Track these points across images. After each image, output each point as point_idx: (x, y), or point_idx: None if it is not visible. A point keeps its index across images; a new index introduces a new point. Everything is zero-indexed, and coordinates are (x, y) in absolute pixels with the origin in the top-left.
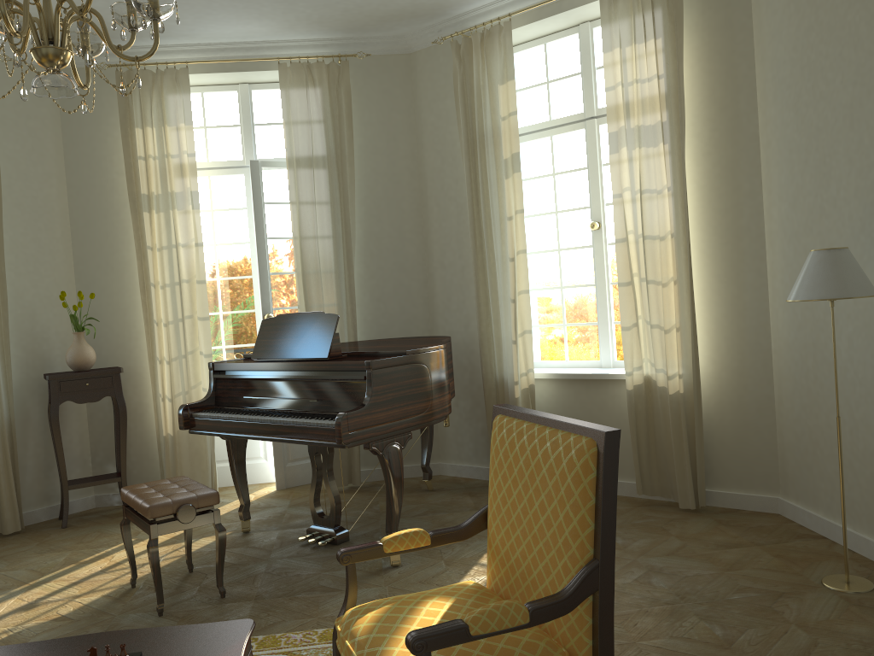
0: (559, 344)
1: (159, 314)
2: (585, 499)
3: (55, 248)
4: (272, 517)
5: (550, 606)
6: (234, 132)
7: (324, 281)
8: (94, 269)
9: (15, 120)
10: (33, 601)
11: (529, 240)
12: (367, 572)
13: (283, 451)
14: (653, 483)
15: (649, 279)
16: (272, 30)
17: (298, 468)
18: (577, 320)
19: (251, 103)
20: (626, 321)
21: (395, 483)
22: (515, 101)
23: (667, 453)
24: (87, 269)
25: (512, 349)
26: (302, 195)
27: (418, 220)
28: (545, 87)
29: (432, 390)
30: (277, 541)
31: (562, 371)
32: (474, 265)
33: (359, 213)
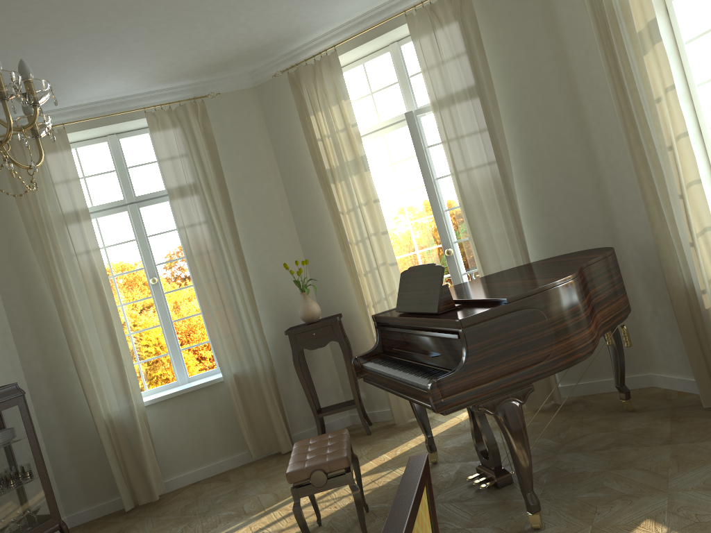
0: None
1: (359, 266)
2: None
3: (281, 227)
4: (466, 443)
5: None
6: (395, 90)
7: (488, 209)
8: (311, 237)
9: (234, 137)
10: (255, 532)
11: (708, 112)
12: None
13: None
14: None
15: None
16: None
17: None
18: None
19: (402, 58)
20: None
21: (515, 443)
22: None
23: None
24: (307, 238)
25: (691, 253)
26: (450, 133)
27: (576, 123)
28: None
29: (552, 334)
30: (452, 477)
31: None
32: (632, 162)
33: (513, 133)
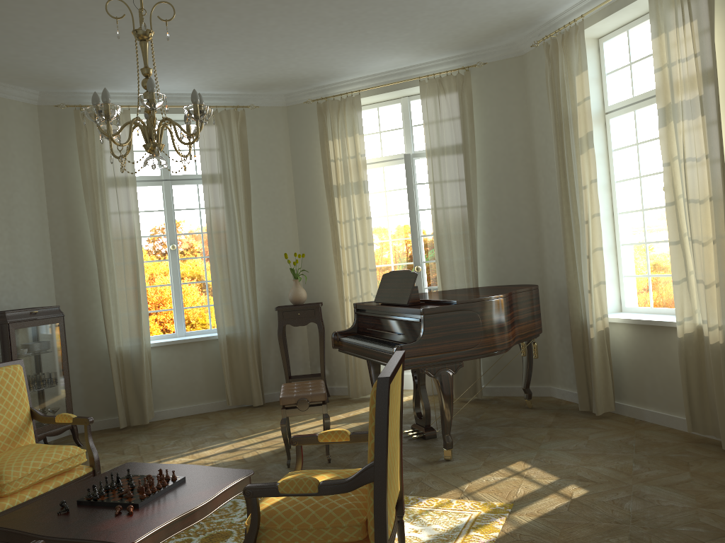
0: (645, 293)
1: (344, 267)
2: (371, 420)
3: (286, 224)
4: (405, 414)
5: (333, 485)
6: (399, 133)
7: (454, 241)
8: (309, 237)
9: (262, 144)
10: (237, 448)
11: (620, 202)
12: (426, 461)
13: None
14: (706, 423)
15: (694, 239)
16: (411, 58)
17: None
18: (658, 272)
19: (410, 111)
20: (676, 276)
21: (444, 398)
22: (588, 88)
23: (714, 397)
24: (305, 237)
25: (588, 297)
26: (436, 177)
27: (530, 189)
28: (629, 68)
29: (482, 331)
30: None
31: (639, 316)
32: (562, 226)
33: (483, 187)
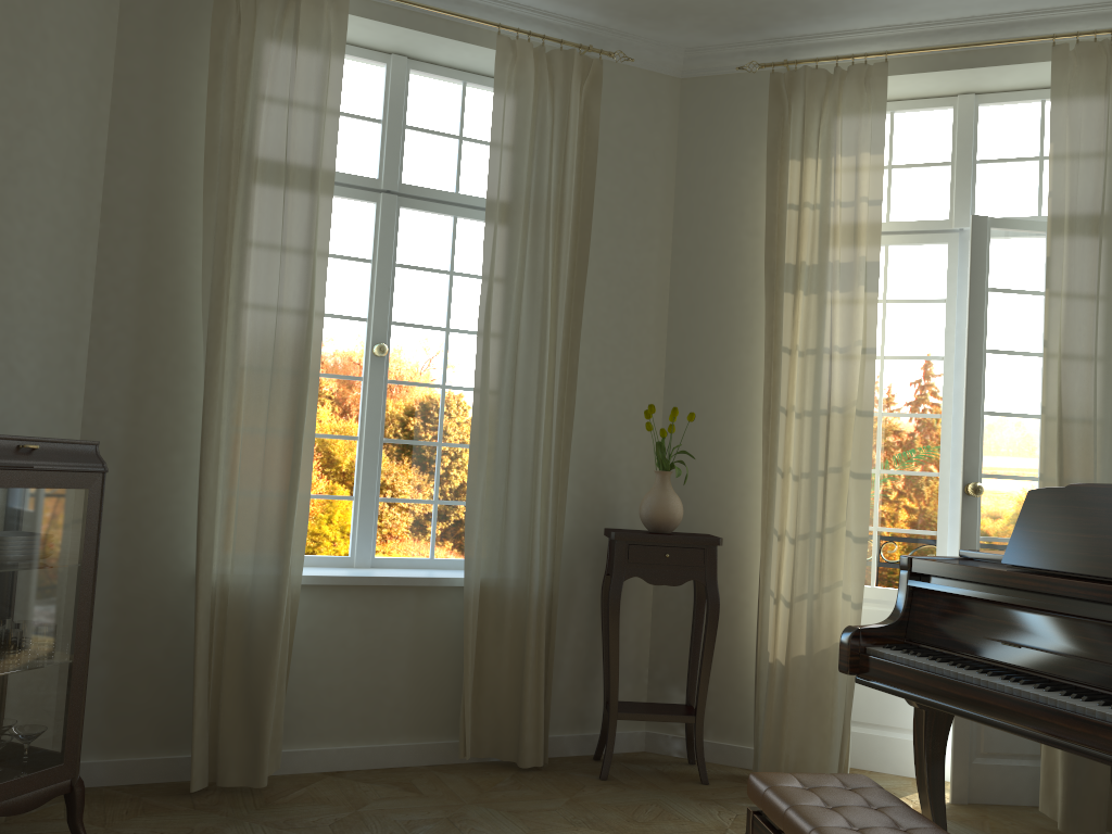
0: None
1: (786, 459)
2: None
3: (643, 340)
4: None
5: None
6: (938, 175)
7: (1099, 435)
8: (693, 378)
9: (618, 149)
10: None
11: None
12: None
13: (970, 734)
14: None
15: None
16: None
17: (993, 771)
18: None
19: (975, 126)
20: None
21: None
22: None
23: None
24: (683, 377)
25: None
26: (1074, 274)
27: None
28: None
29: None
30: None
31: None
32: None
33: None
